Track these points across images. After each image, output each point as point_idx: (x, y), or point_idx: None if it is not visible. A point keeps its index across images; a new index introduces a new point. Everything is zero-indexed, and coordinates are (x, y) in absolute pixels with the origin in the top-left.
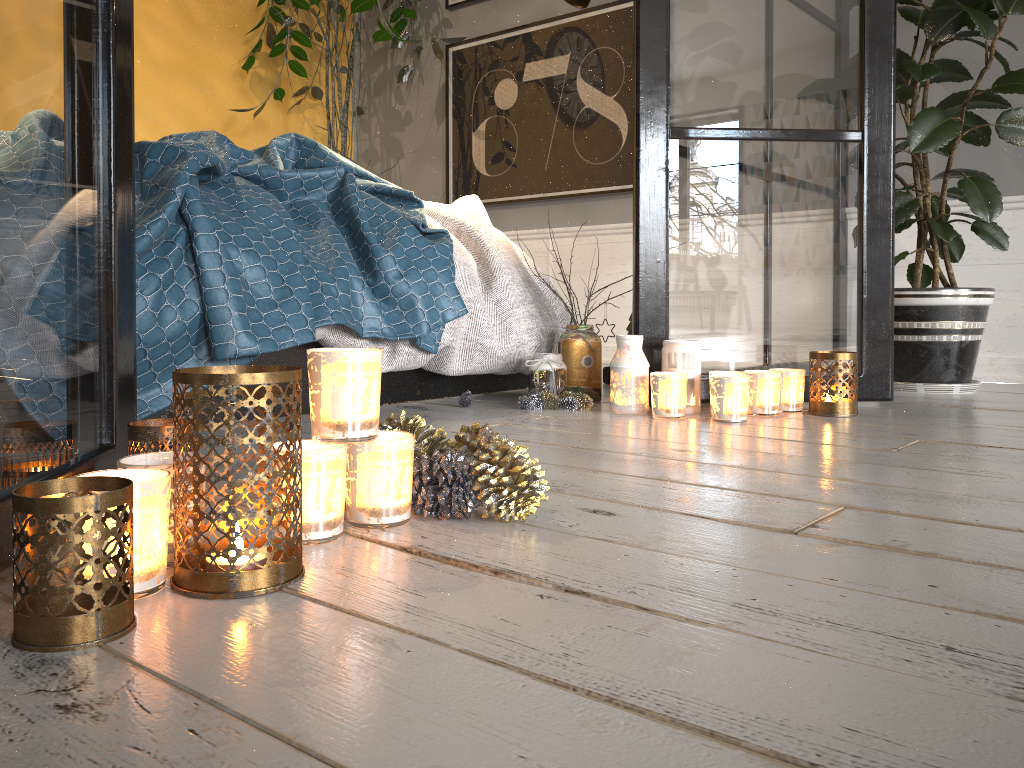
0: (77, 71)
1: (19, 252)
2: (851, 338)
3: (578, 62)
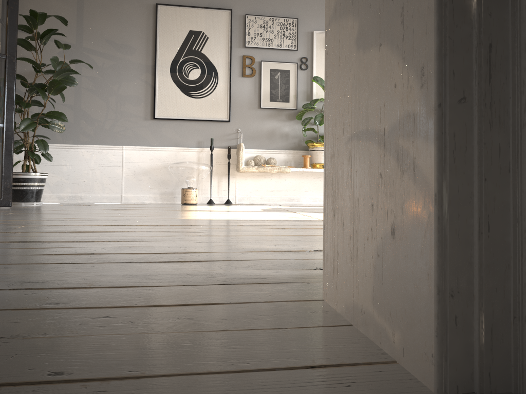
0: None
1: None
2: None
3: None
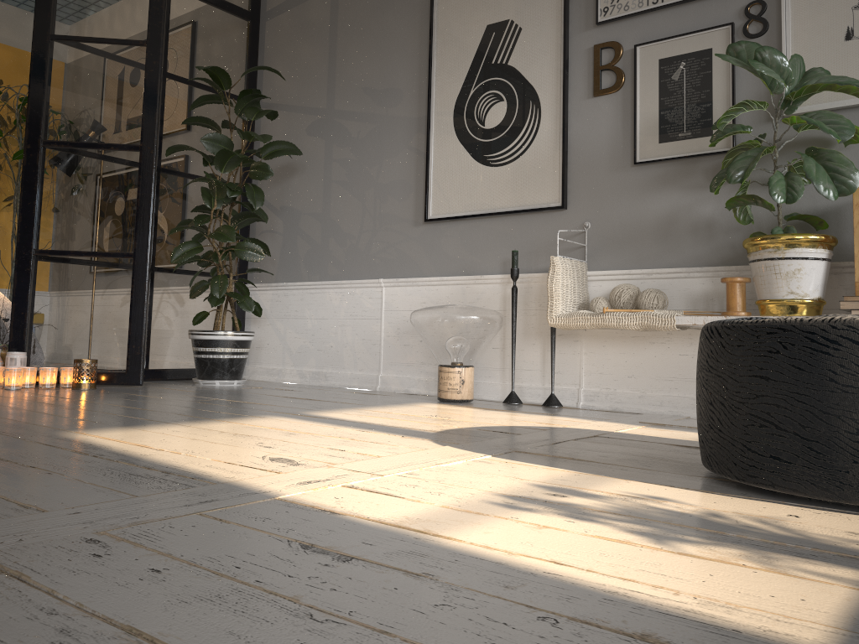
0: None
1: None
2: (123, 354)
3: None
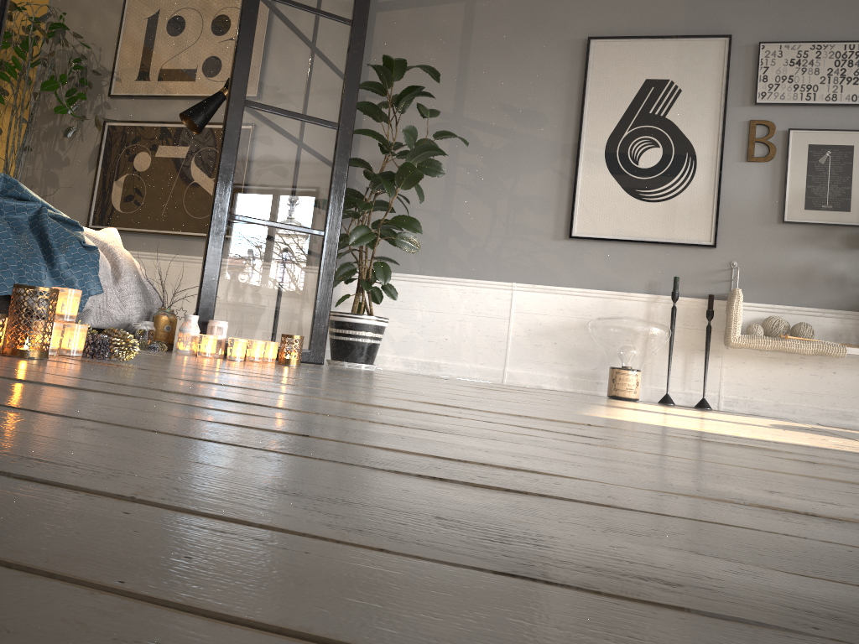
0: None
1: None
2: (307, 331)
3: (194, 153)
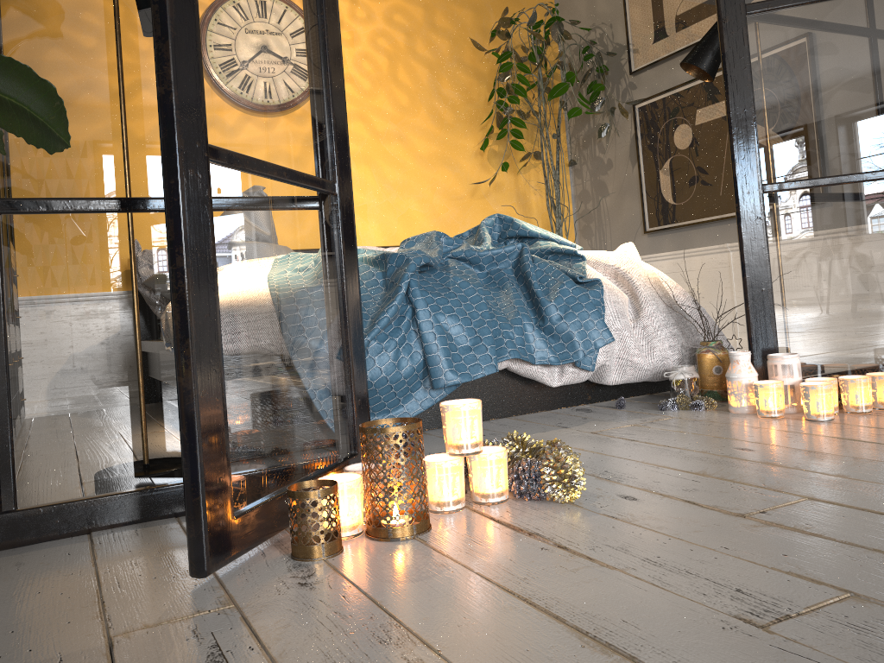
0: (322, 258)
1: (295, 364)
2: None
3: None
